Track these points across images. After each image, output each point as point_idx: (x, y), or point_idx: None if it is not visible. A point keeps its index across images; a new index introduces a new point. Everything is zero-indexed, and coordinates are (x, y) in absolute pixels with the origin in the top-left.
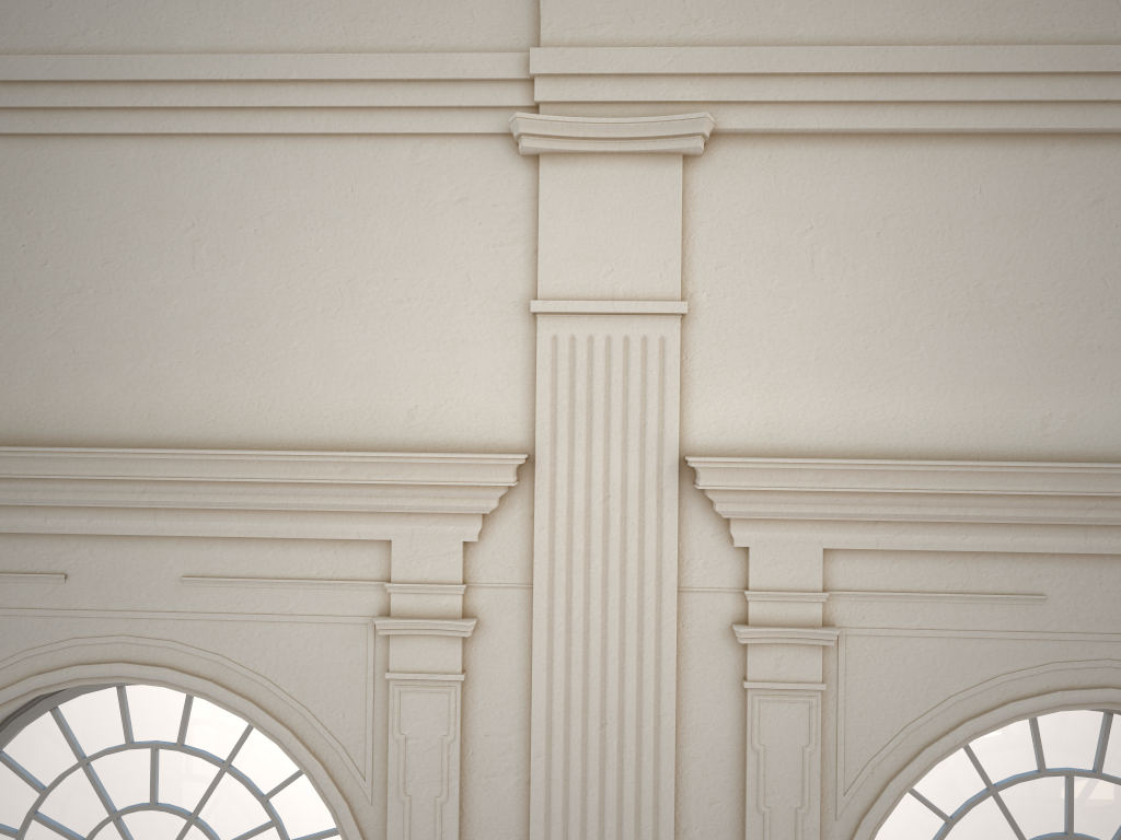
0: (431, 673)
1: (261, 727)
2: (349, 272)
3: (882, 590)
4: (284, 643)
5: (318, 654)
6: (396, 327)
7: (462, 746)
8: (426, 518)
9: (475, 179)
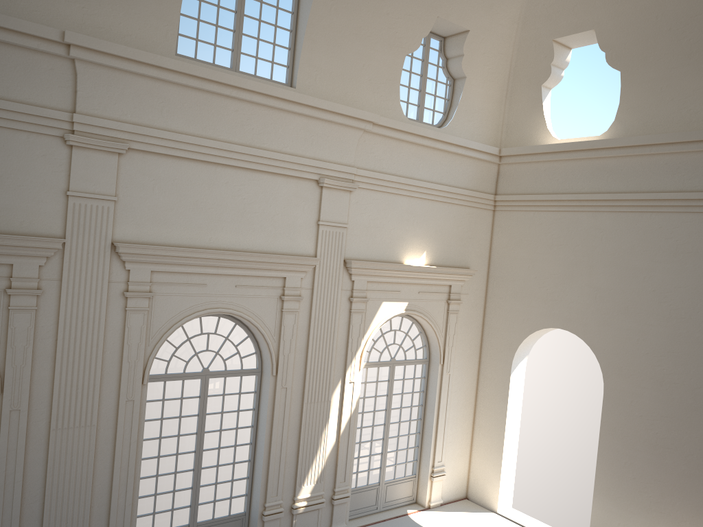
0: (25, 306)
1: None
2: (1, 174)
3: (166, 282)
4: None
5: None
6: (18, 194)
7: (34, 330)
8: (27, 257)
9: (49, 149)
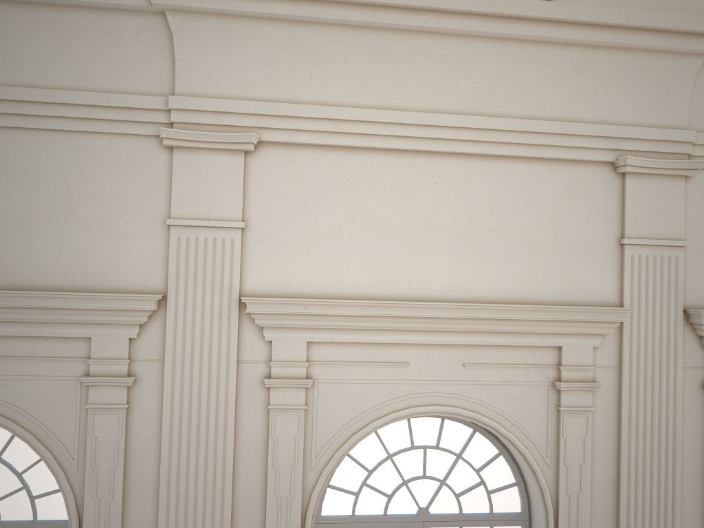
0: (110, 404)
1: (17, 434)
2: (73, 201)
3: (335, 361)
4: (31, 390)
5: (50, 396)
6: (97, 229)
7: (126, 441)
8: (110, 326)
9: (140, 157)
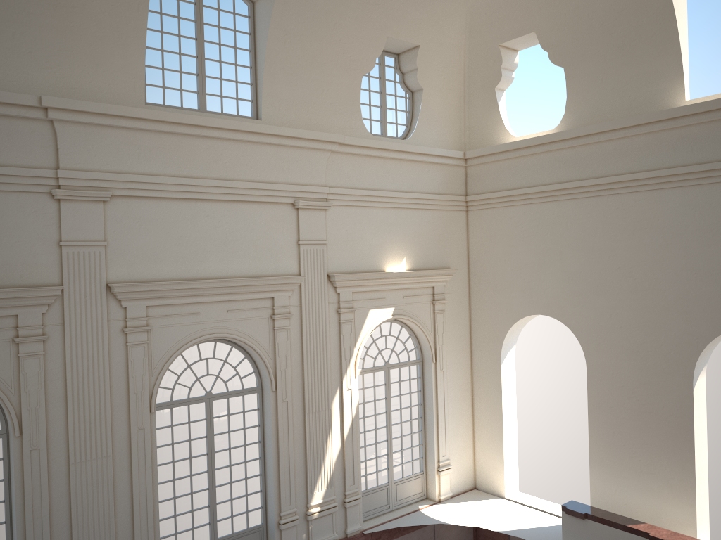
0: (34, 352)
1: None
2: None
3: (161, 315)
4: None
5: None
6: (15, 250)
7: (44, 373)
8: (30, 307)
9: (39, 205)
